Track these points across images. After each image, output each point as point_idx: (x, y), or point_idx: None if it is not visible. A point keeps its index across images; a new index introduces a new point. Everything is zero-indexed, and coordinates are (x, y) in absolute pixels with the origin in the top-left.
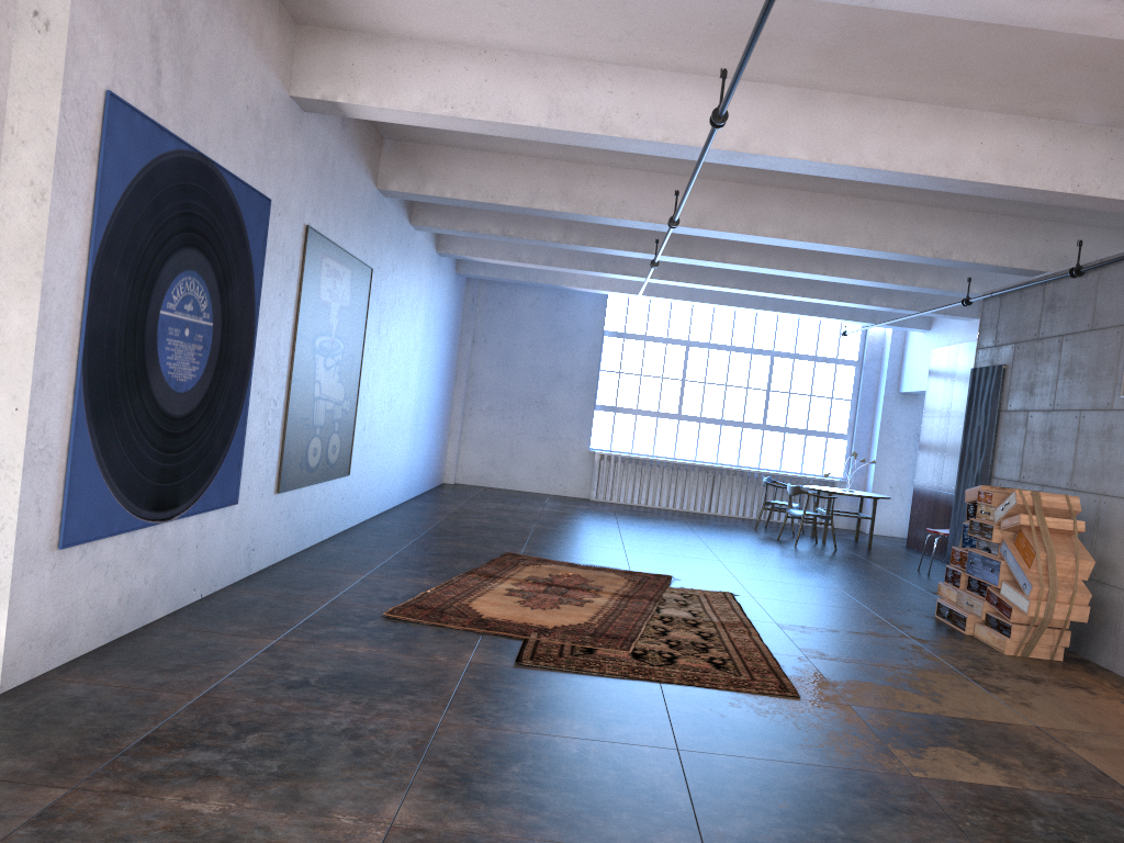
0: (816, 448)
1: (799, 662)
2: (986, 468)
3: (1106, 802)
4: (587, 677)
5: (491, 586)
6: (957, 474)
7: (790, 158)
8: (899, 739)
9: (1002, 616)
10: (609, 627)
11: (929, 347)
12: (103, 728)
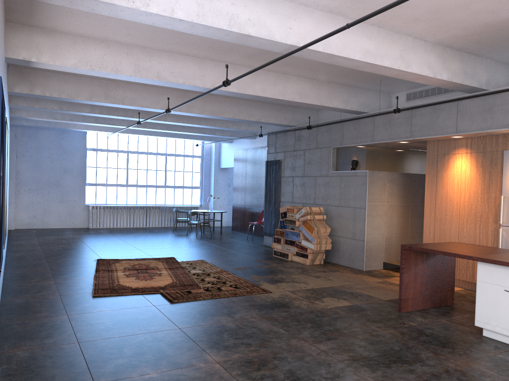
0: (188, 193)
1: (256, 280)
2: (277, 198)
3: (377, 302)
4: (201, 301)
5: (115, 275)
6: (264, 201)
7: (230, 91)
8: (312, 298)
9: (302, 251)
10: (183, 281)
11: (232, 149)
12: (64, 363)
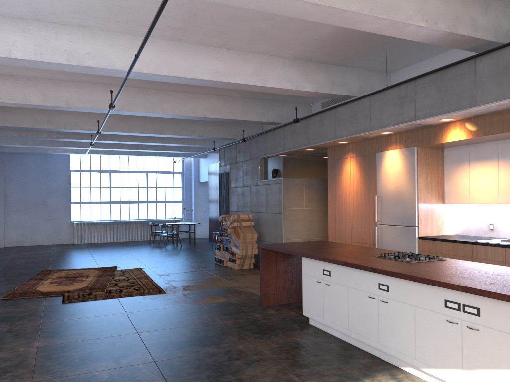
0: (170, 208)
1: (166, 283)
2: (227, 208)
3: (252, 299)
4: (91, 301)
5: (42, 282)
6: (219, 211)
7: (139, 112)
8: (196, 297)
9: (234, 257)
10: (95, 286)
11: (207, 164)
12: None
